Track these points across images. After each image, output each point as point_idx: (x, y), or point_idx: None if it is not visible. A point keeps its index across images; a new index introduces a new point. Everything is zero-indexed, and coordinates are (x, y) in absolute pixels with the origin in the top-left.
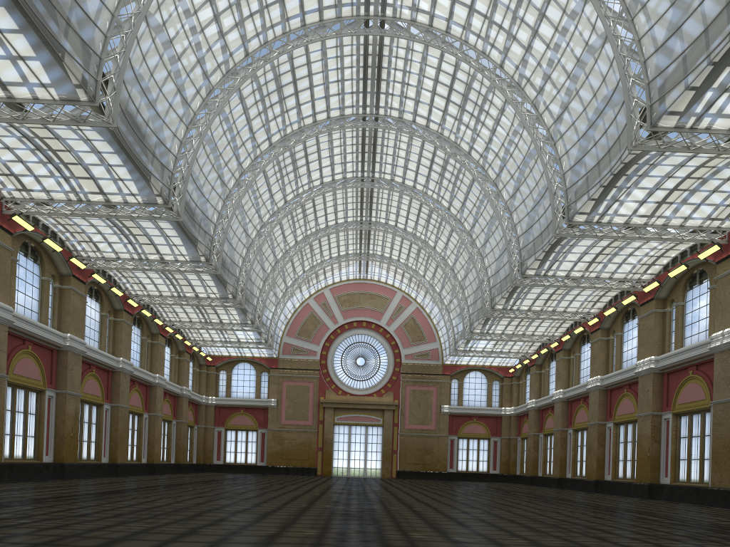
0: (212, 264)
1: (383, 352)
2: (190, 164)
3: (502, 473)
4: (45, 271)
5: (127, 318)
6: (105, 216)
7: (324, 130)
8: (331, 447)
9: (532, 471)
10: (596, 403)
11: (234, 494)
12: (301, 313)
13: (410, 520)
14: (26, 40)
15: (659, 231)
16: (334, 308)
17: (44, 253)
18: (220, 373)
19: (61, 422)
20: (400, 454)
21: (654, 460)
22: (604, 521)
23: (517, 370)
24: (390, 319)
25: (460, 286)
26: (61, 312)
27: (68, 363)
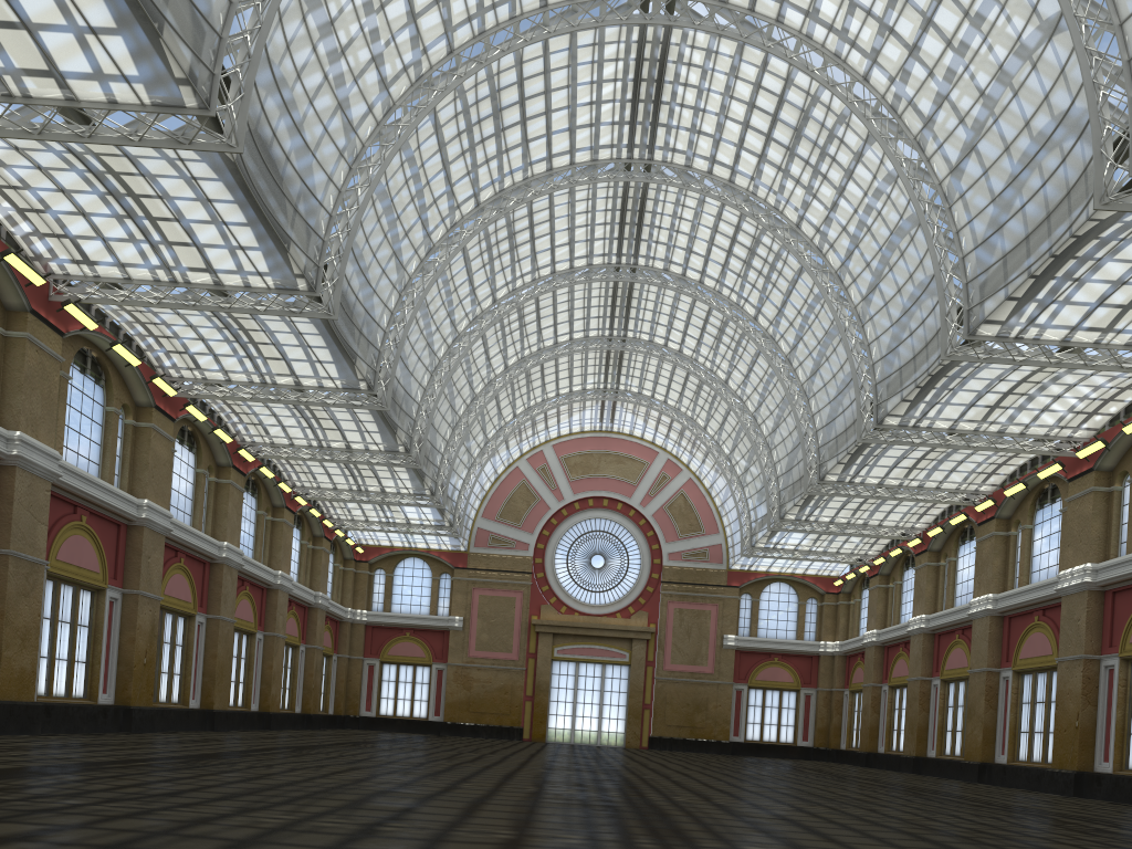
0: (375, 396)
1: (634, 547)
2: (353, 228)
3: (817, 746)
4: (113, 398)
5: (236, 480)
6: (213, 309)
7: (564, 184)
8: (547, 696)
9: (868, 745)
10: (984, 638)
11: (407, 766)
12: (507, 483)
13: (724, 821)
14: (98, 10)
15: (1118, 356)
16: (559, 476)
17: (112, 369)
18: (376, 573)
19: (129, 640)
20: (655, 710)
21: (1086, 733)
22: (1045, 834)
23: (848, 583)
24: (646, 496)
25: (764, 445)
26: (135, 464)
27: (142, 547)
